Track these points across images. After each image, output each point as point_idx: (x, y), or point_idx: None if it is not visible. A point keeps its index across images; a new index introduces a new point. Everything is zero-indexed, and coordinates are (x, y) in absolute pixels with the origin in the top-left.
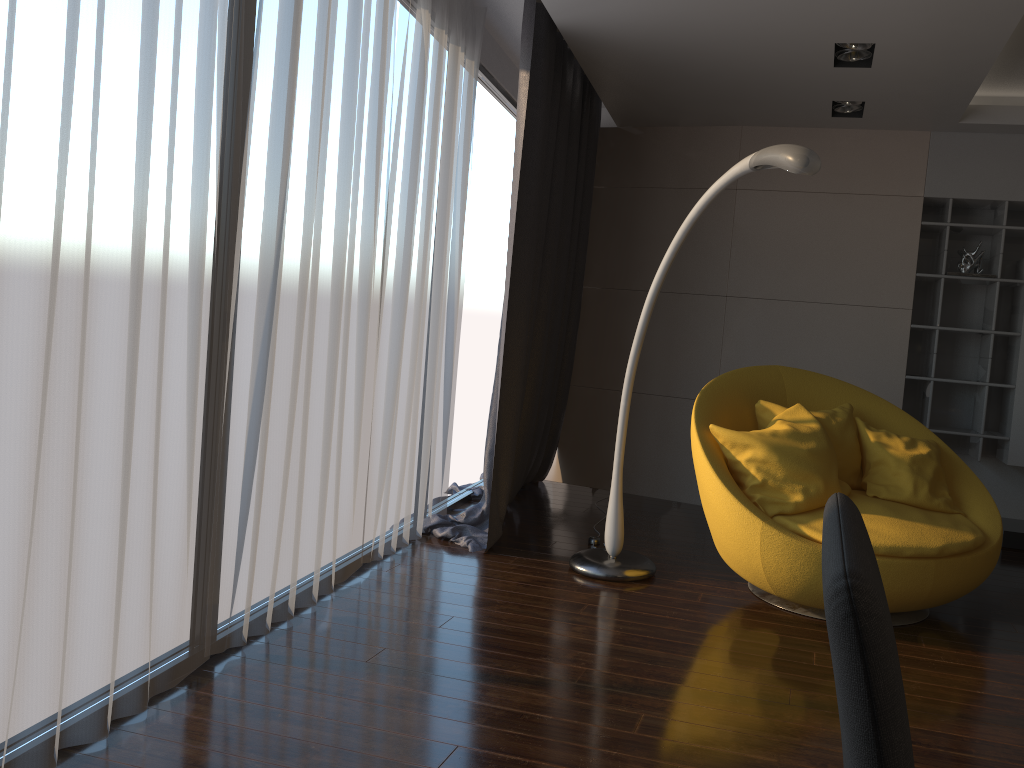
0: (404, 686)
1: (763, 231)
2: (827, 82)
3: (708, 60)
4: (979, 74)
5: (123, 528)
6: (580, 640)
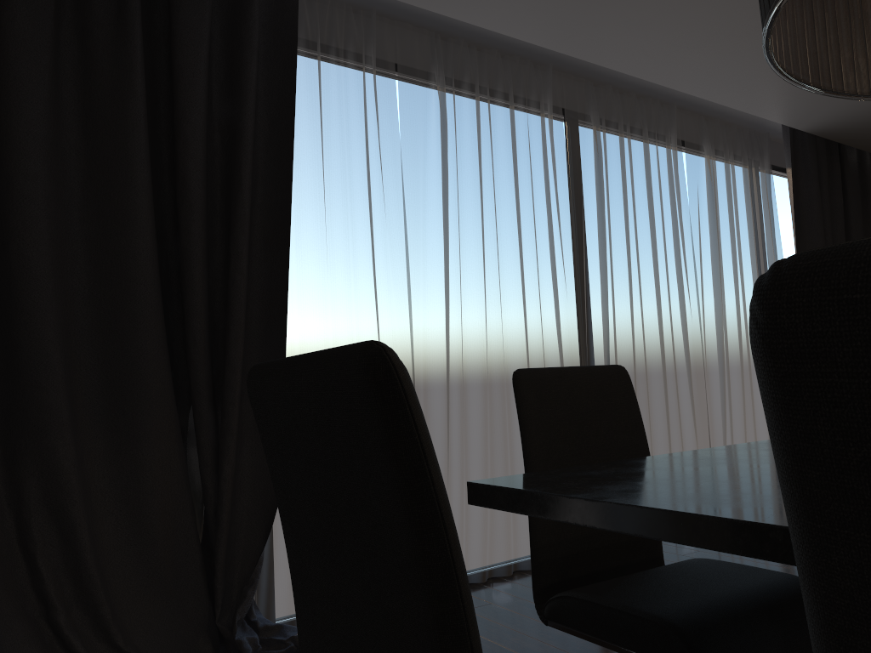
0: None
1: None
2: None
3: None
4: None
5: None
6: None
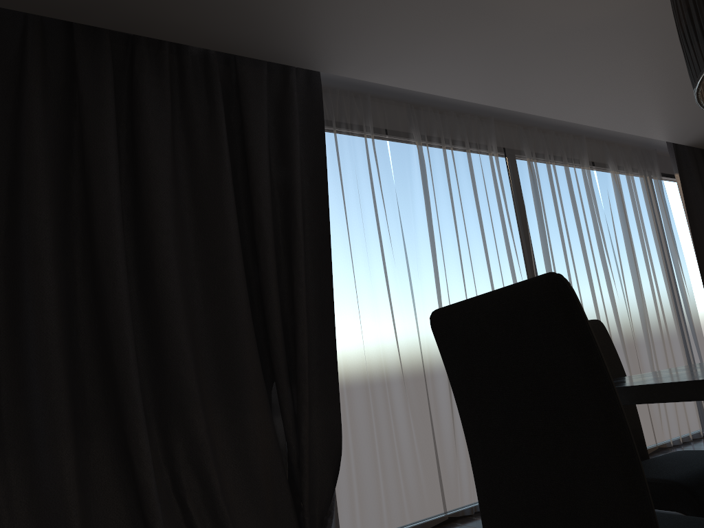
0: None
1: None
2: None
3: None
4: None
5: None
6: None
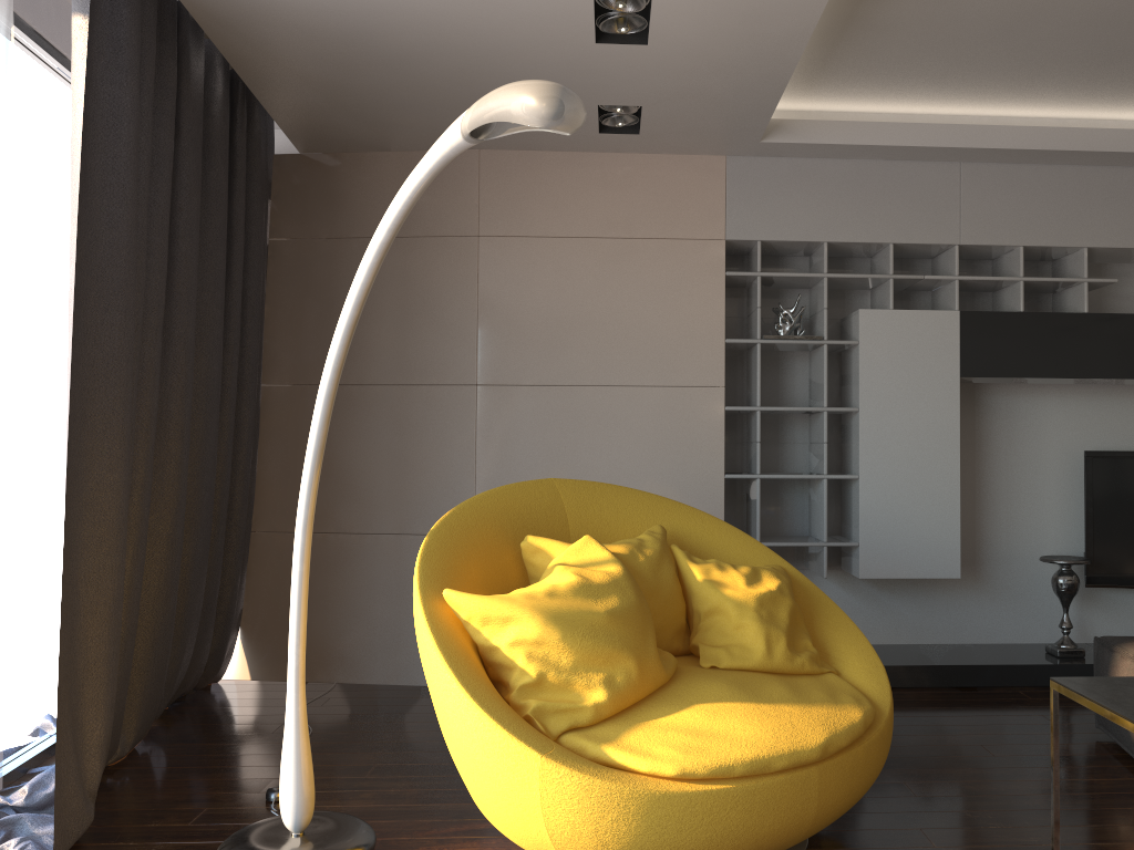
0: None
1: (521, 292)
2: (589, 71)
3: (409, 26)
4: (790, 58)
5: None
6: None
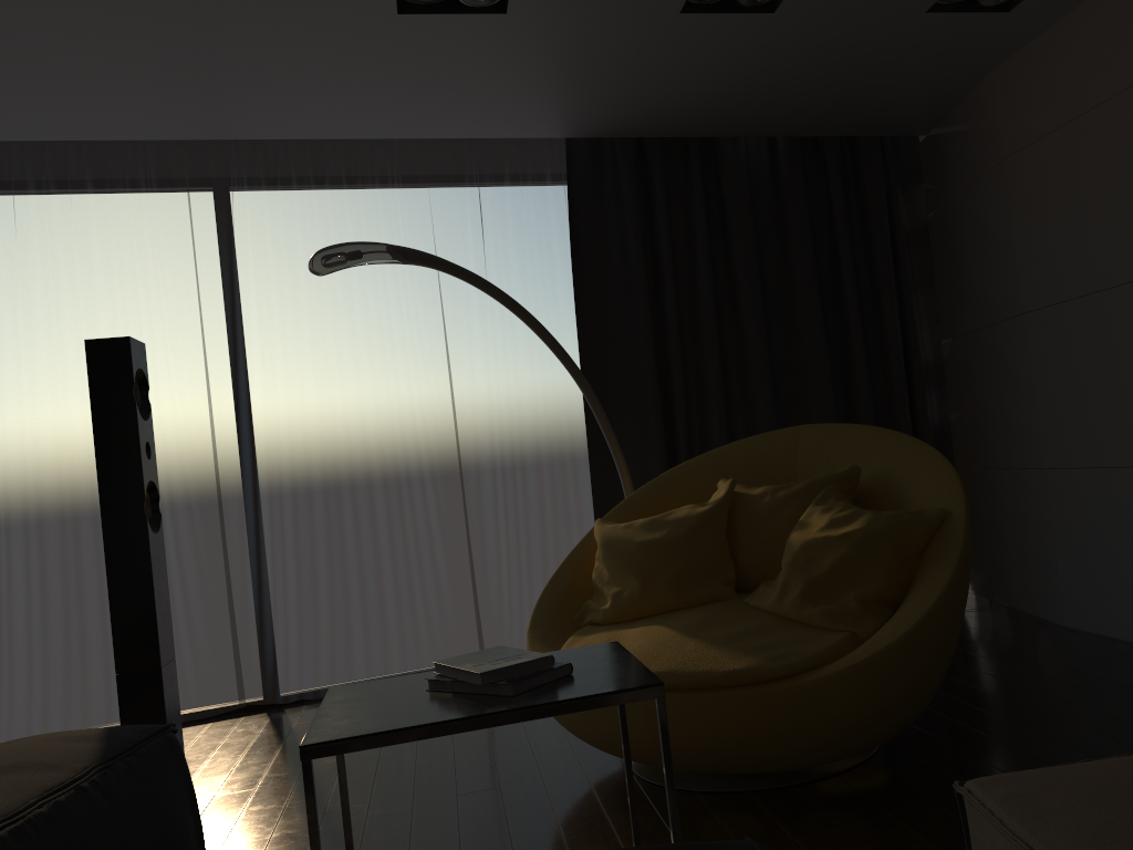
0: (256, 740)
1: (1036, 205)
2: (836, 16)
3: (706, 80)
4: None
5: None
6: None
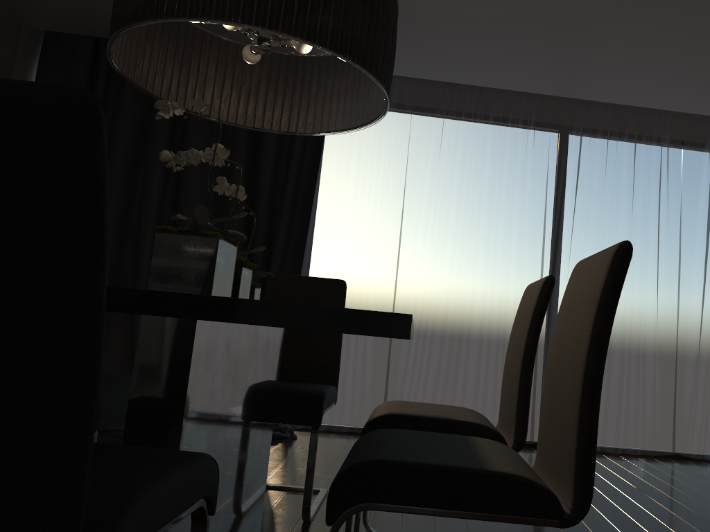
0: None
1: None
2: None
3: None
4: None
5: (477, 370)
6: (693, 490)
